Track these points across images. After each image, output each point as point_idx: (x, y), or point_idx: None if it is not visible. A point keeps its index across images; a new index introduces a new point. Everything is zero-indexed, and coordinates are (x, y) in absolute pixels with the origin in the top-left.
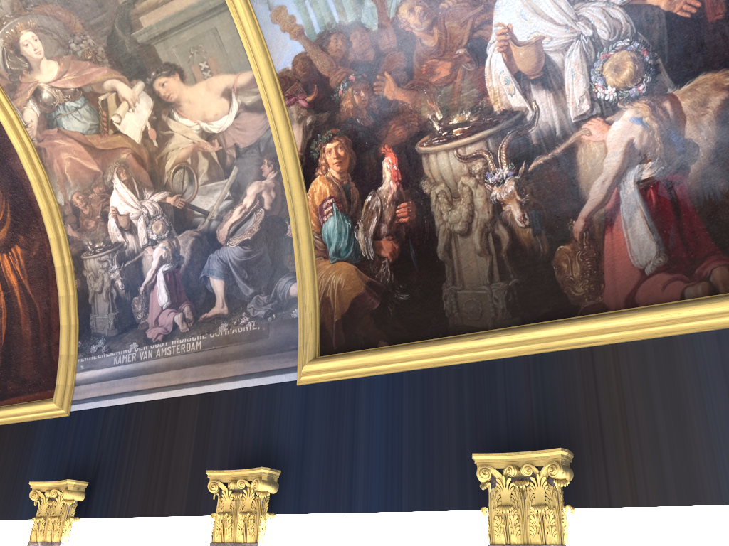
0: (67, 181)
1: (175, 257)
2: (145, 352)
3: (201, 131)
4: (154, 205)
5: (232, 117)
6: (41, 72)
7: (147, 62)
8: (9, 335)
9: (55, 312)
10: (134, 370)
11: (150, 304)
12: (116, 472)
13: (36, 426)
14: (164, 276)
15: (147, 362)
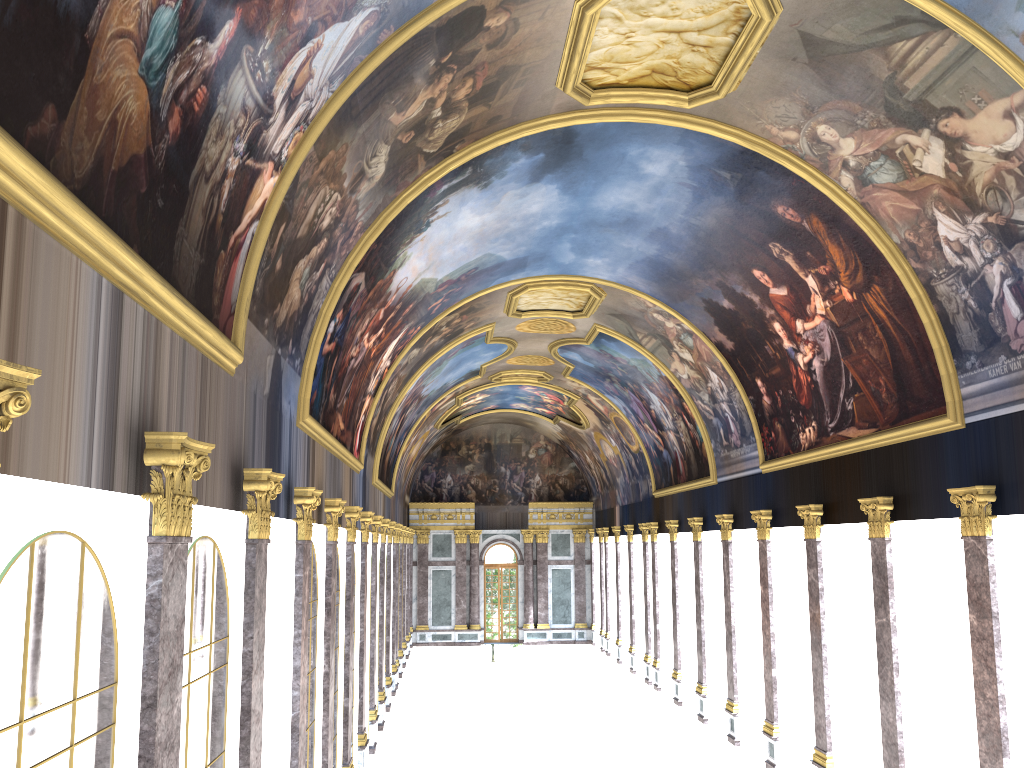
0: (895, 223)
1: (1013, 271)
2: (1014, 364)
3: (996, 153)
4: (977, 226)
5: (1020, 133)
6: (841, 148)
7: (923, 113)
8: (894, 361)
9: (924, 337)
10: (1009, 381)
11: (1005, 318)
12: (1017, 475)
13: (941, 439)
14: (1009, 290)
15: (1017, 373)
